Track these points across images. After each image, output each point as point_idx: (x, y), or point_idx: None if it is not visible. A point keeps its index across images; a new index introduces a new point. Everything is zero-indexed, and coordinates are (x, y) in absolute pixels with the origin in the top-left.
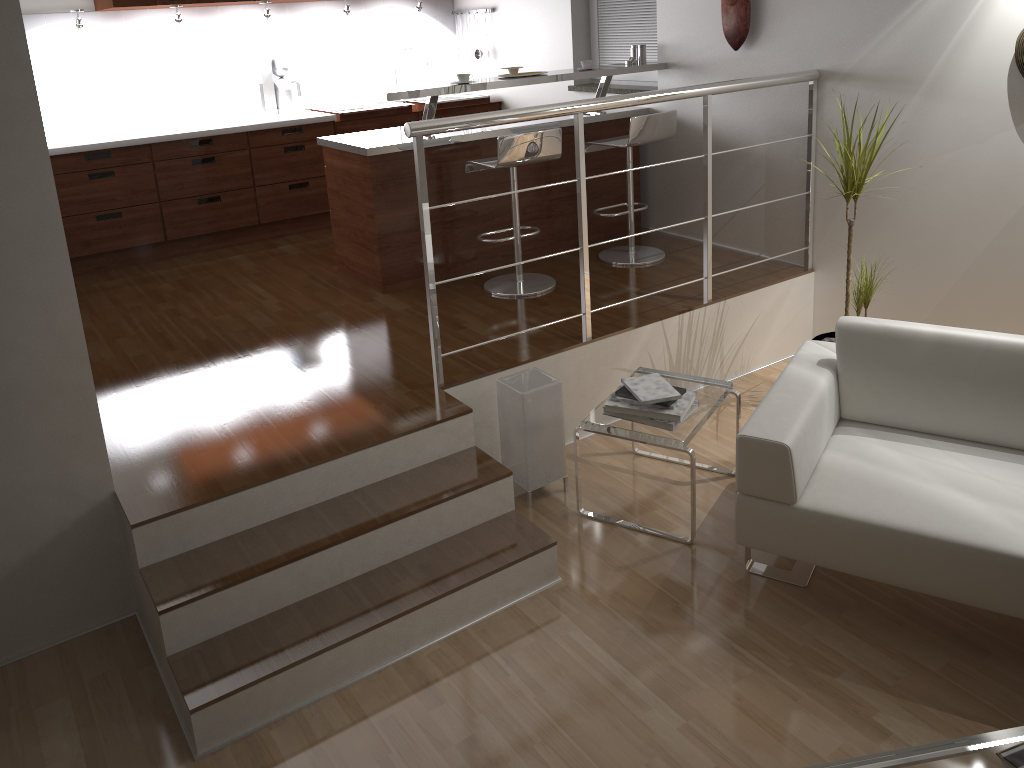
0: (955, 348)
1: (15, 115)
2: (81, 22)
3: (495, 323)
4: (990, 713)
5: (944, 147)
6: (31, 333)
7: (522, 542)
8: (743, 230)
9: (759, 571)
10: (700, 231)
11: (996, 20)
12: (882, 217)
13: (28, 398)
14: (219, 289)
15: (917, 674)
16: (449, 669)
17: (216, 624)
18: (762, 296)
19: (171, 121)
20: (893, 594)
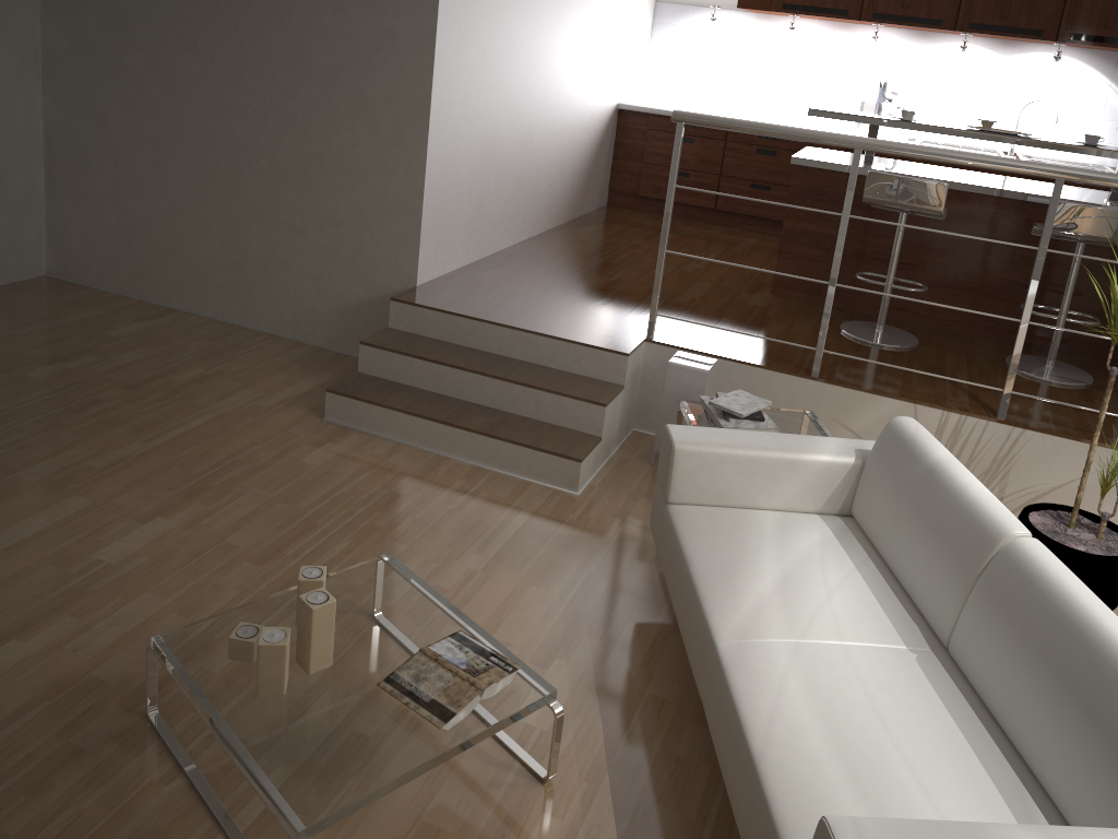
0: (935, 482)
1: (423, 37)
2: (713, 16)
3: (784, 338)
4: (618, 725)
5: None
6: (400, 168)
7: (565, 447)
8: None
9: None
10: None
11: None
12: None
13: (390, 206)
14: (690, 248)
15: (633, 681)
16: (449, 473)
17: (385, 371)
18: (1095, 456)
19: (781, 117)
20: None
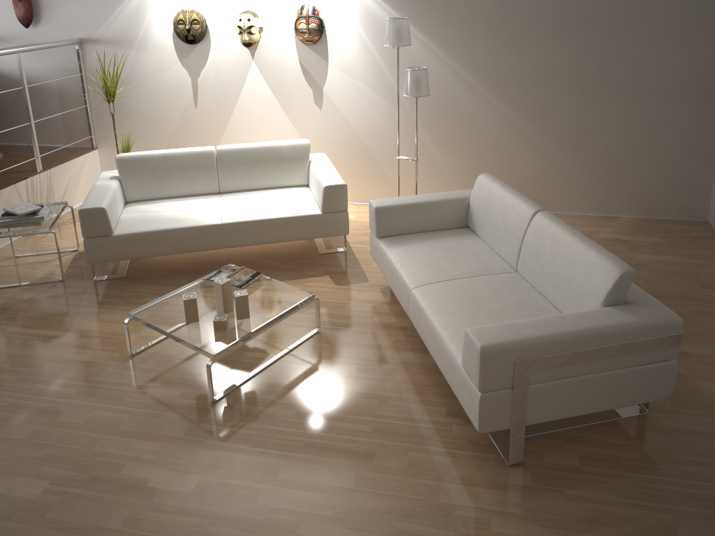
0: (170, 157)
1: None
2: None
3: None
4: None
5: (151, 74)
6: None
7: None
8: (51, 133)
9: (101, 279)
10: (23, 139)
11: (163, 12)
12: (128, 113)
13: None
14: None
15: (177, 287)
16: None
17: None
18: (71, 165)
19: None
20: (163, 267)
